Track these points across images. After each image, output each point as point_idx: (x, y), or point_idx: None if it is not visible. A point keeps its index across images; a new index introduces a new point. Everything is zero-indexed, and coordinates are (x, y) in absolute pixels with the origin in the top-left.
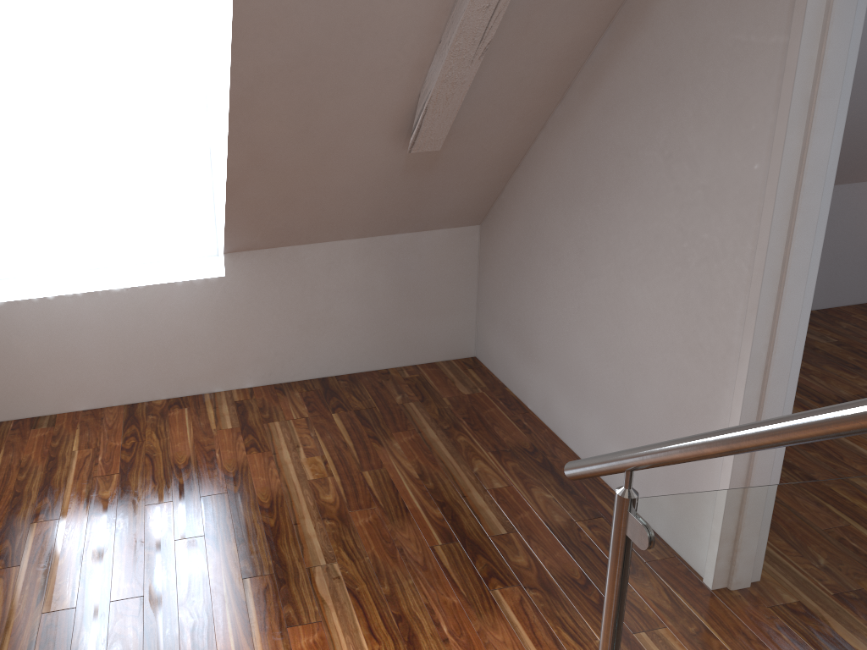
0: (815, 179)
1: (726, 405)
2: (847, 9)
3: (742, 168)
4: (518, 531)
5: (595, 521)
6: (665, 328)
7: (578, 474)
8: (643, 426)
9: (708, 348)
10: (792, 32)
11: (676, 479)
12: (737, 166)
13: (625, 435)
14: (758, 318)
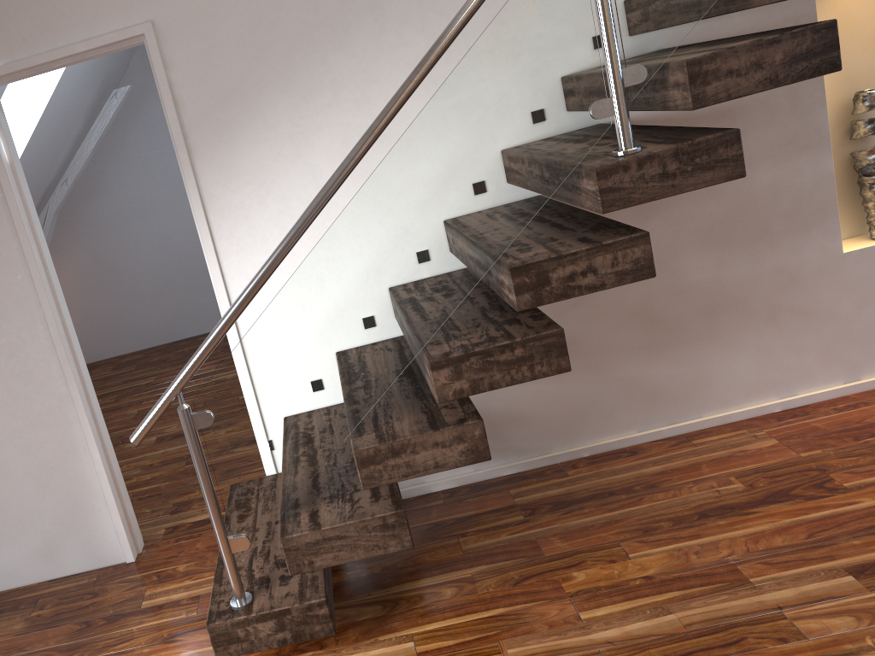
0: (53, 271)
1: (79, 436)
2: (22, 173)
3: (9, 283)
4: (9, 655)
5: (40, 604)
6: (3, 425)
7: (146, 432)
8: (21, 510)
9: (45, 411)
10: (5, 189)
11: (69, 520)
12: (5, 283)
13: (9, 533)
14: (71, 365)
